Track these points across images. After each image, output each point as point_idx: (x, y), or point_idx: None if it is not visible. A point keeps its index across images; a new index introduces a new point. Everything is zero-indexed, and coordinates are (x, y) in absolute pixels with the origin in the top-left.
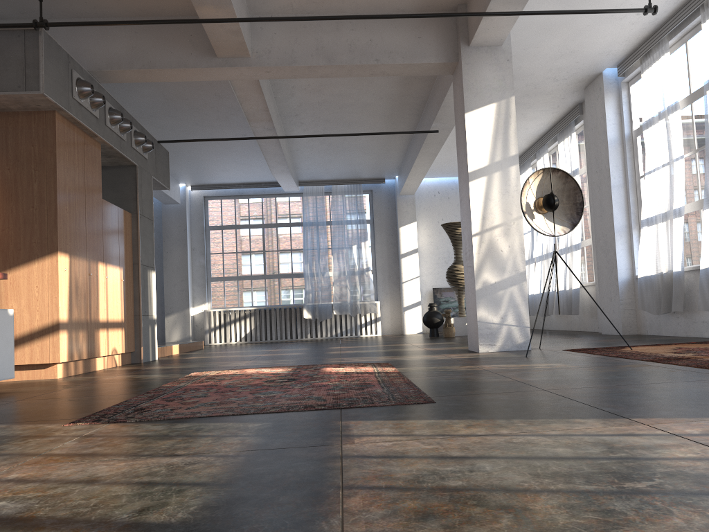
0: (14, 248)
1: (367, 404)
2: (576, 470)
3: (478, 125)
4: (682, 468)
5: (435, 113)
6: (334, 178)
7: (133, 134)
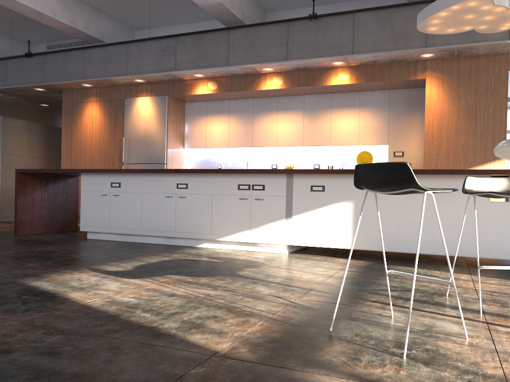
0: (471, 154)
1: None
2: None
3: None
4: None
5: None
6: None
7: None
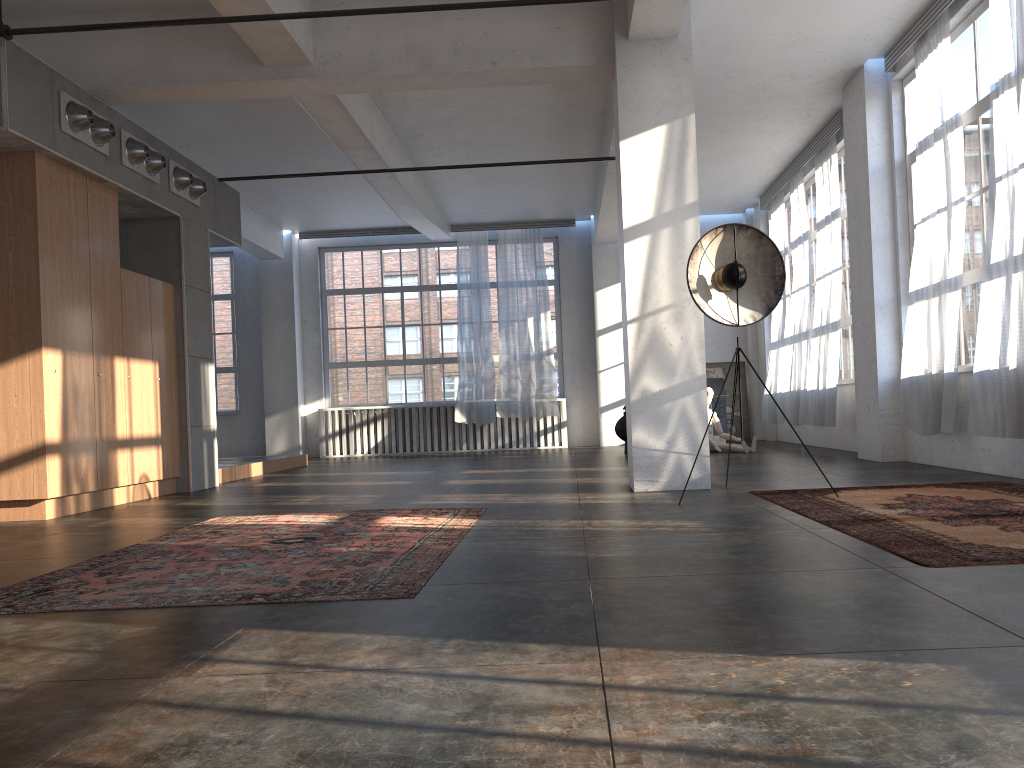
0: None
1: (323, 597)
2: (368, 749)
3: (639, 159)
4: (501, 756)
5: (611, 133)
6: (500, 220)
7: (173, 172)
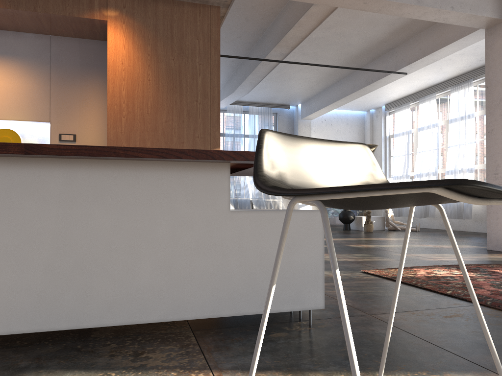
0: (177, 141)
1: None
2: None
3: None
4: None
5: (412, 59)
6: (253, 100)
7: None
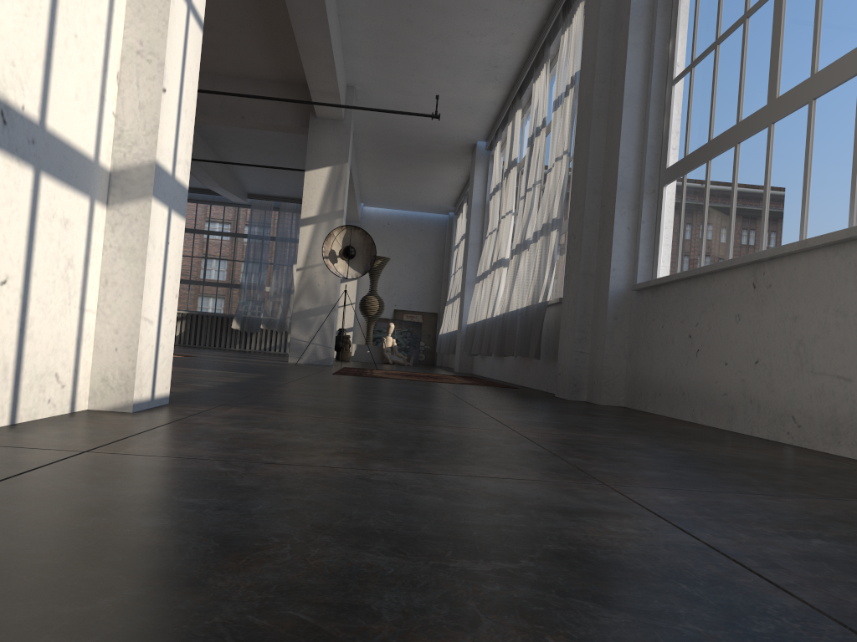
0: None
1: None
2: None
3: (315, 182)
4: None
5: None
6: (282, 195)
7: None
